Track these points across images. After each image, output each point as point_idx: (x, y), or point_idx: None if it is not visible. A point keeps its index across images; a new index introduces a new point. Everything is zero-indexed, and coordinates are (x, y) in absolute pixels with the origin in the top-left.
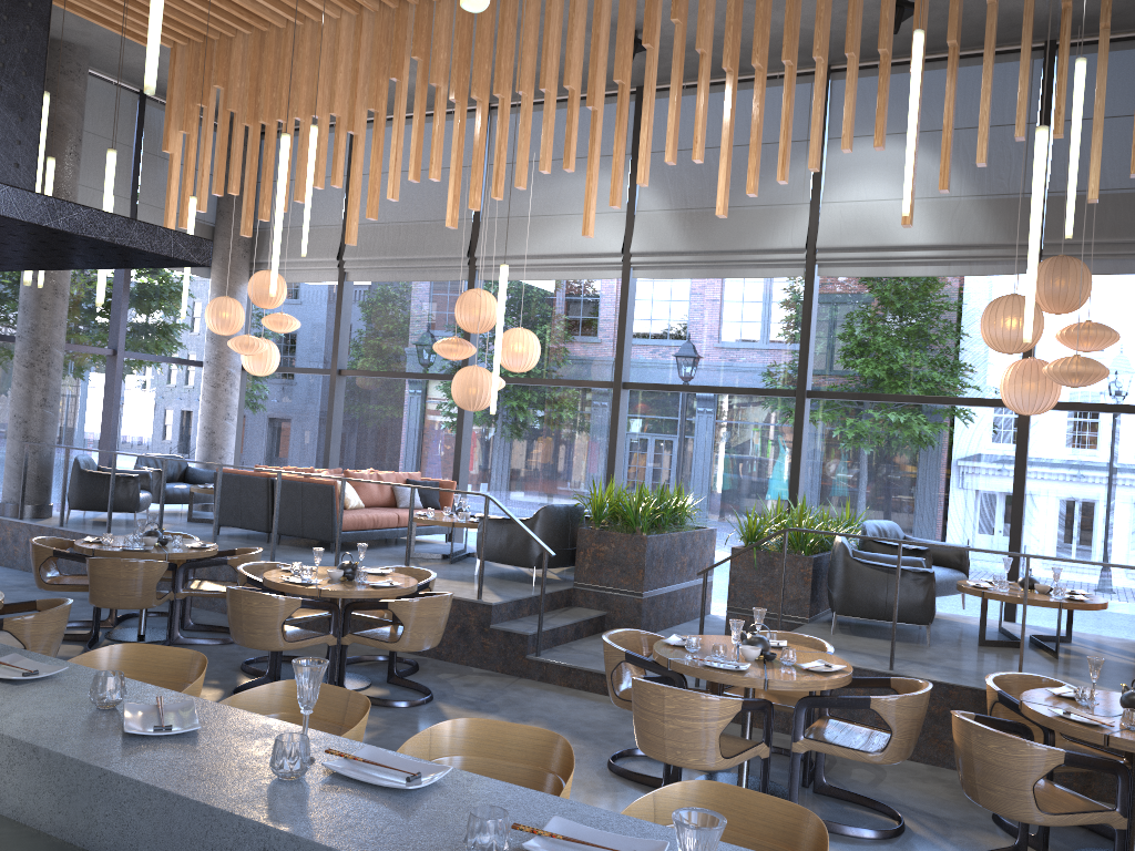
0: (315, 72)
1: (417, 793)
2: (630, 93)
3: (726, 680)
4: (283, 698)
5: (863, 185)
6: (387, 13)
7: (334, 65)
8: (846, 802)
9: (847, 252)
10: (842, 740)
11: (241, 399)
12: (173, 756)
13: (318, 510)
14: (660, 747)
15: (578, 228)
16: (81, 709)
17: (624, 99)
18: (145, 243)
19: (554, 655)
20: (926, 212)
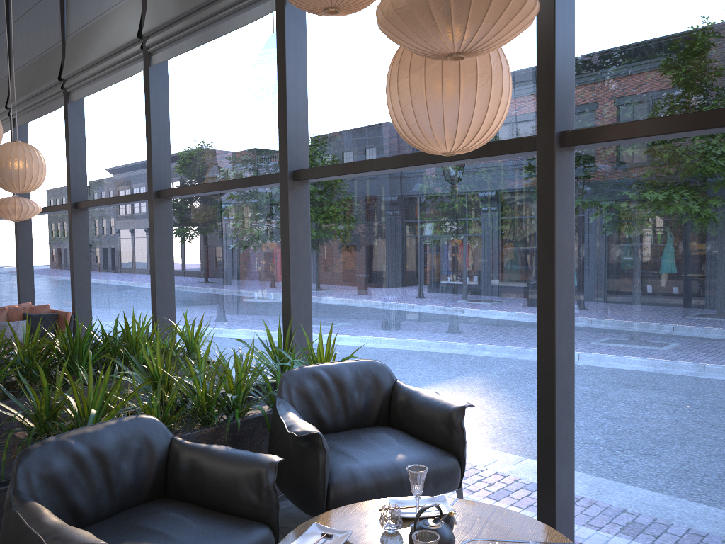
0: None
1: None
2: None
3: None
4: None
5: None
6: None
7: None
8: None
9: None
10: None
11: None
12: None
13: None
14: None
15: (114, 22)
16: None
17: None
18: None
19: None
20: None
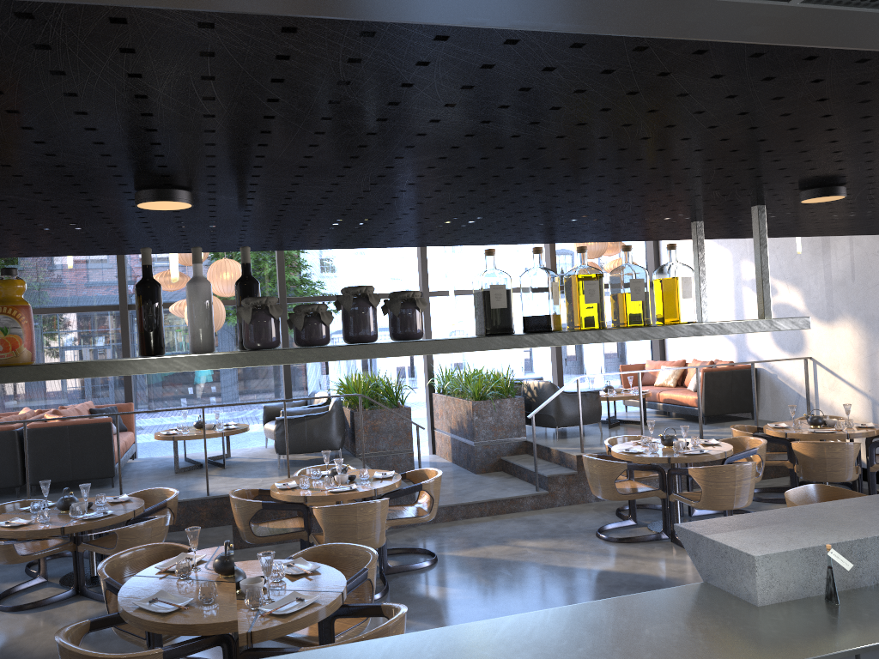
0: None
1: None
2: None
3: (711, 458)
4: None
5: None
6: None
7: None
8: (709, 515)
9: None
10: None
11: None
12: None
13: (93, 449)
14: (730, 501)
15: None
16: None
17: None
18: None
19: None
20: None
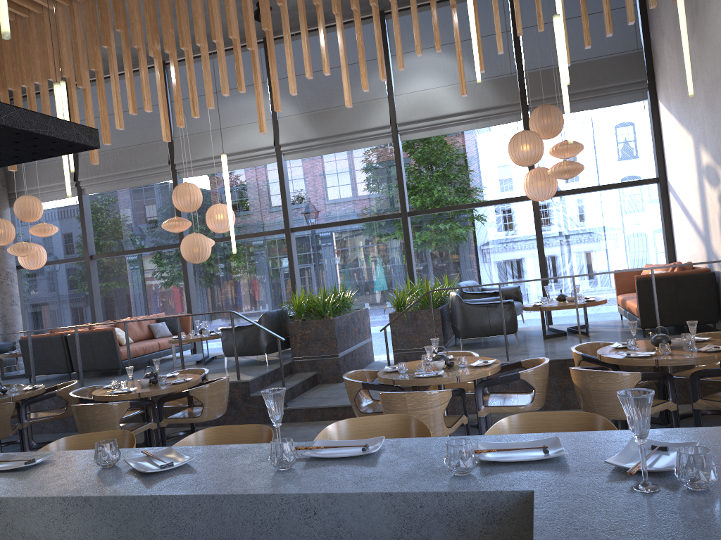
0: (44, 49)
1: (376, 455)
2: (259, 43)
3: (434, 383)
4: (202, 443)
5: (418, 81)
6: (91, 2)
7: (58, 42)
8: None
9: (416, 123)
10: (505, 403)
11: (19, 289)
12: (192, 477)
13: (104, 349)
14: None
15: (241, 134)
16: (92, 471)
17: (271, 40)
18: (58, 132)
19: (296, 404)
20: (457, 92)
